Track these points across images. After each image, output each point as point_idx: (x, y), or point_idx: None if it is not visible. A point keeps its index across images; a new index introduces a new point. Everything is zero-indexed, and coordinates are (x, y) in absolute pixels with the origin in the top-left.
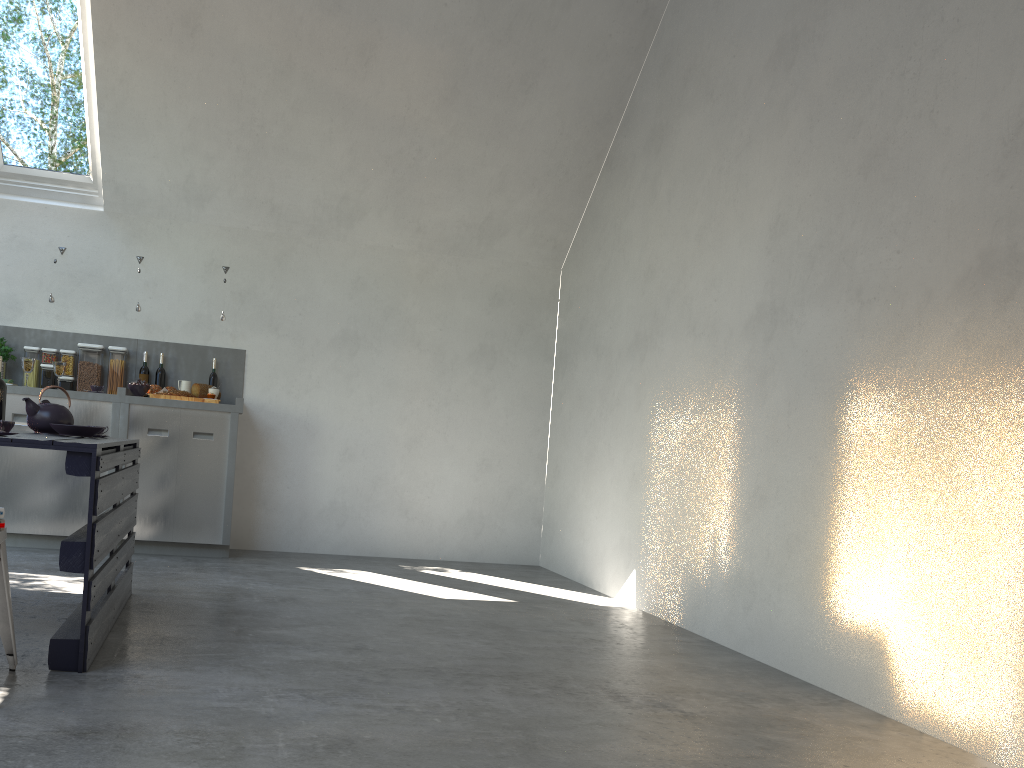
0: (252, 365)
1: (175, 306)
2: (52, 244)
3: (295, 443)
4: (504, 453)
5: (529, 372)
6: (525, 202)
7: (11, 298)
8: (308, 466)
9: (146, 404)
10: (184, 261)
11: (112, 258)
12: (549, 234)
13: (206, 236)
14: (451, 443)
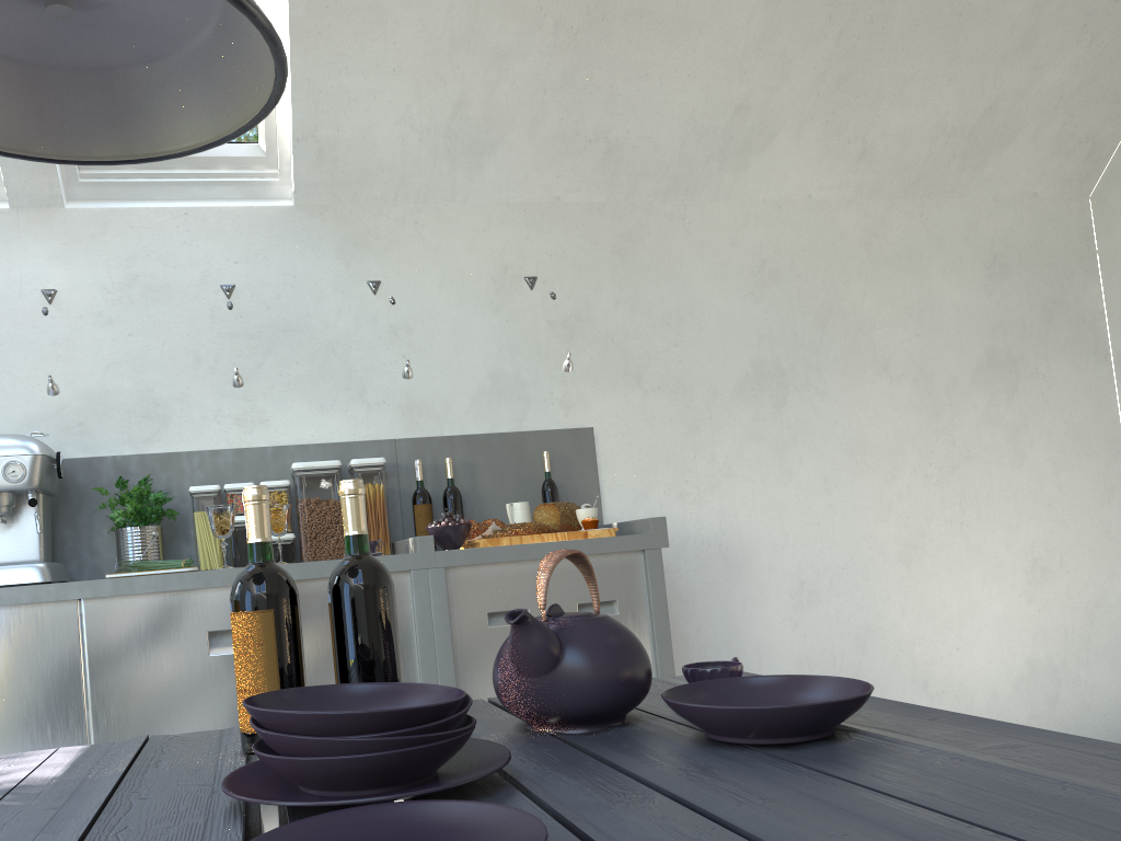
0: (608, 454)
1: (452, 365)
2: (207, 281)
3: (709, 590)
4: (1066, 542)
5: (1076, 387)
6: (1061, 67)
7: (145, 398)
8: (740, 630)
9: (479, 563)
10: (454, 278)
11: (323, 292)
12: (1087, 128)
13: (486, 225)
14: (975, 540)
